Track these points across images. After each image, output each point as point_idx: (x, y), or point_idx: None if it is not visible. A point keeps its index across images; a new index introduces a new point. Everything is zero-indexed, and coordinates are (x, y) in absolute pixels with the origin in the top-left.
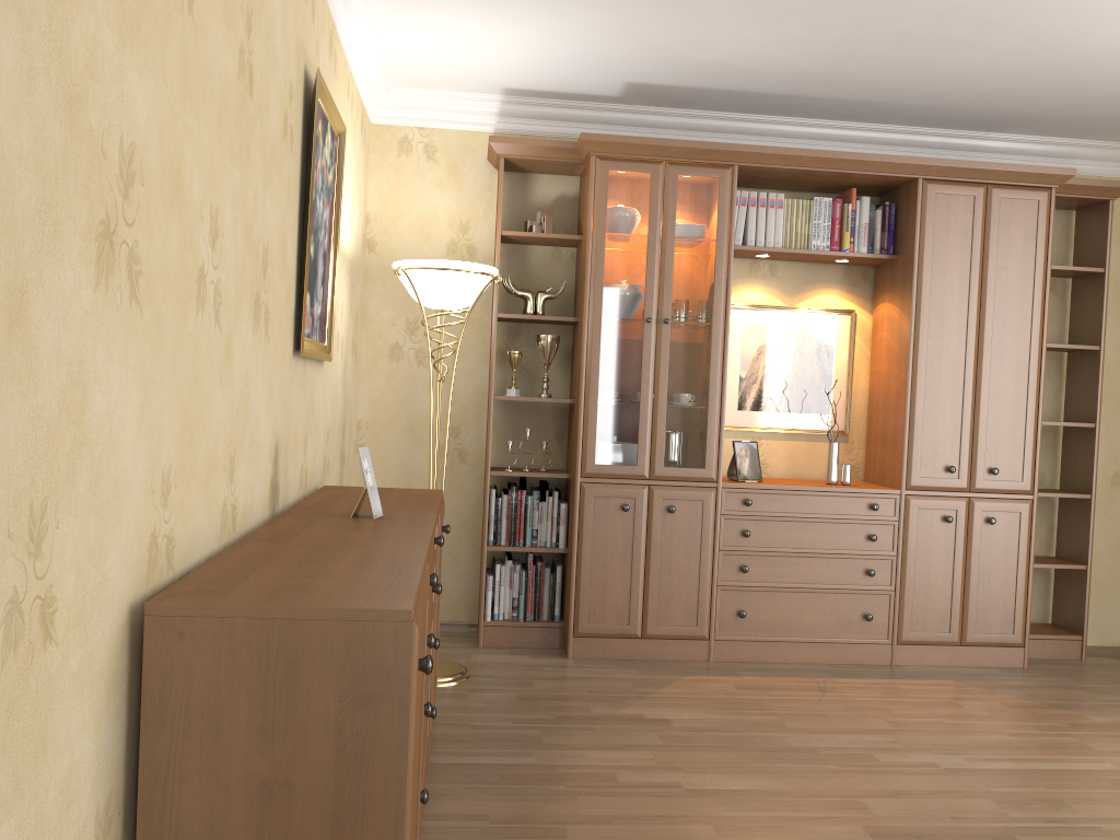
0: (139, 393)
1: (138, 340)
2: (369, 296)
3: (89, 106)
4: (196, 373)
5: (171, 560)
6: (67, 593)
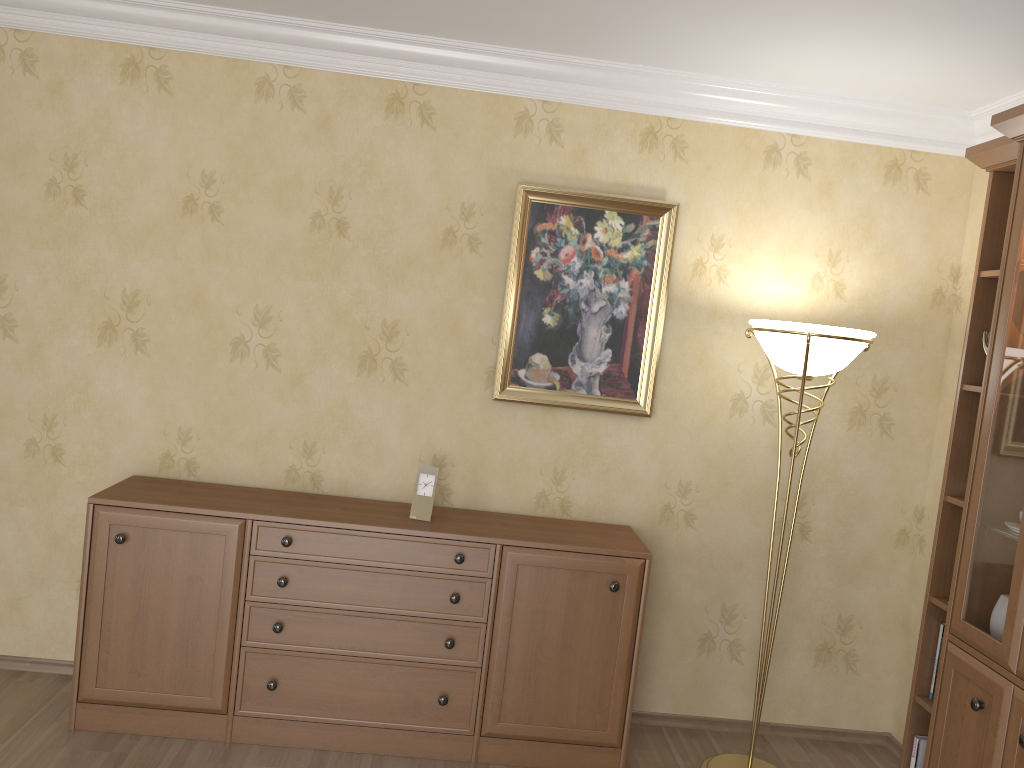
0: (147, 389)
1: (145, 368)
2: (949, 363)
3: (92, 283)
4: (232, 389)
5: (193, 472)
6: (73, 450)
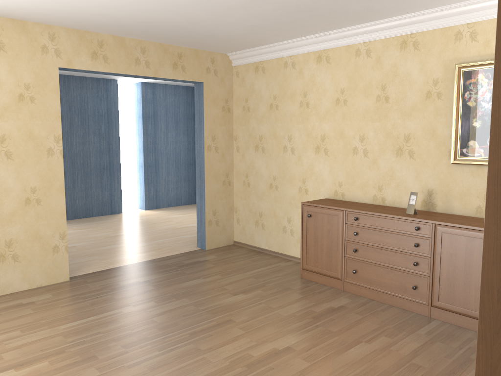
0: (329, 168)
1: (328, 160)
2: None
3: (312, 133)
4: (353, 166)
5: (343, 197)
6: (310, 190)
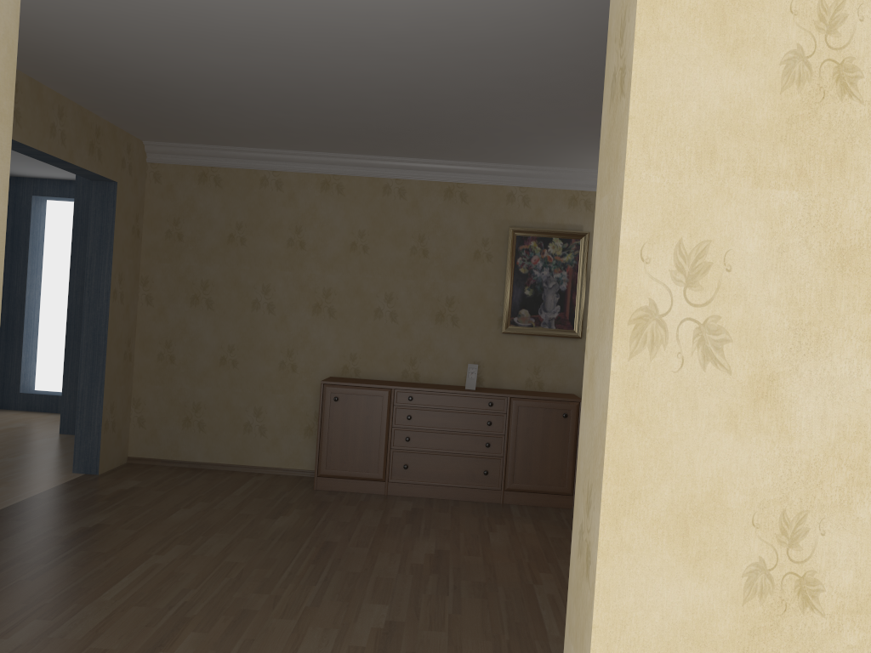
0: (335, 335)
1: (334, 324)
2: None
3: (309, 285)
4: (375, 333)
5: (357, 374)
6: (301, 366)
